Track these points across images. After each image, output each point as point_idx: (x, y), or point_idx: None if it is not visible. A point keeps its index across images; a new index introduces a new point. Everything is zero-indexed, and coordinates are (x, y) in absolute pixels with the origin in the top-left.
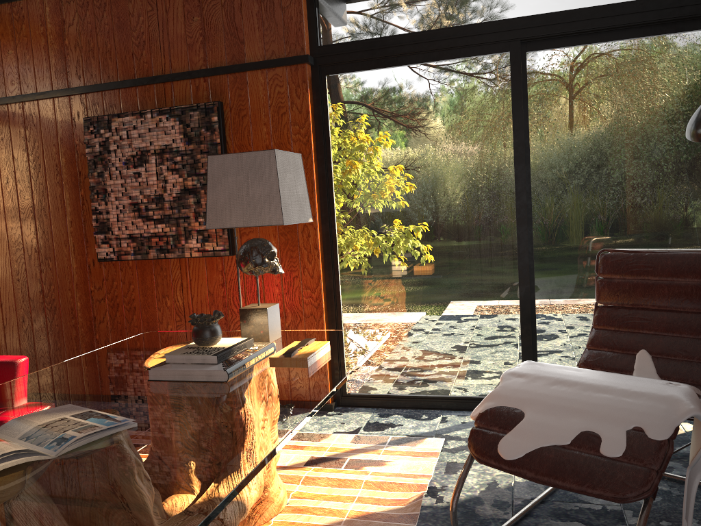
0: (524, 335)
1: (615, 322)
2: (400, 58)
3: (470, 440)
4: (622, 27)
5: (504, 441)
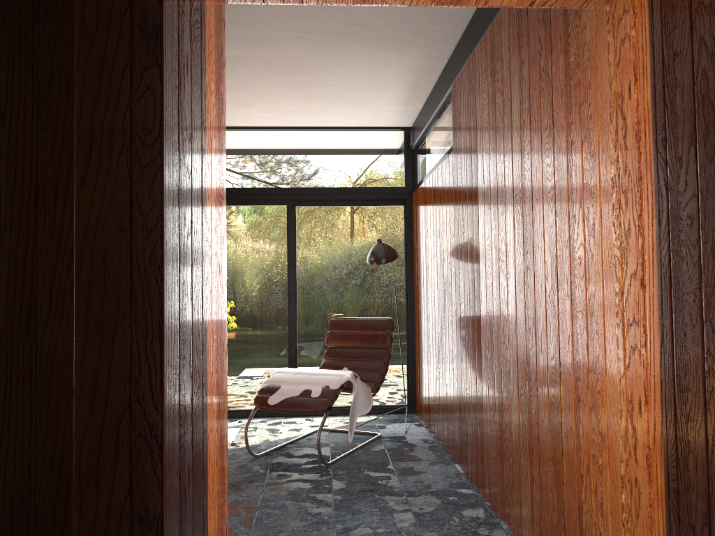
0: None
1: (334, 355)
2: None
3: (255, 399)
4: (345, 199)
5: (271, 397)
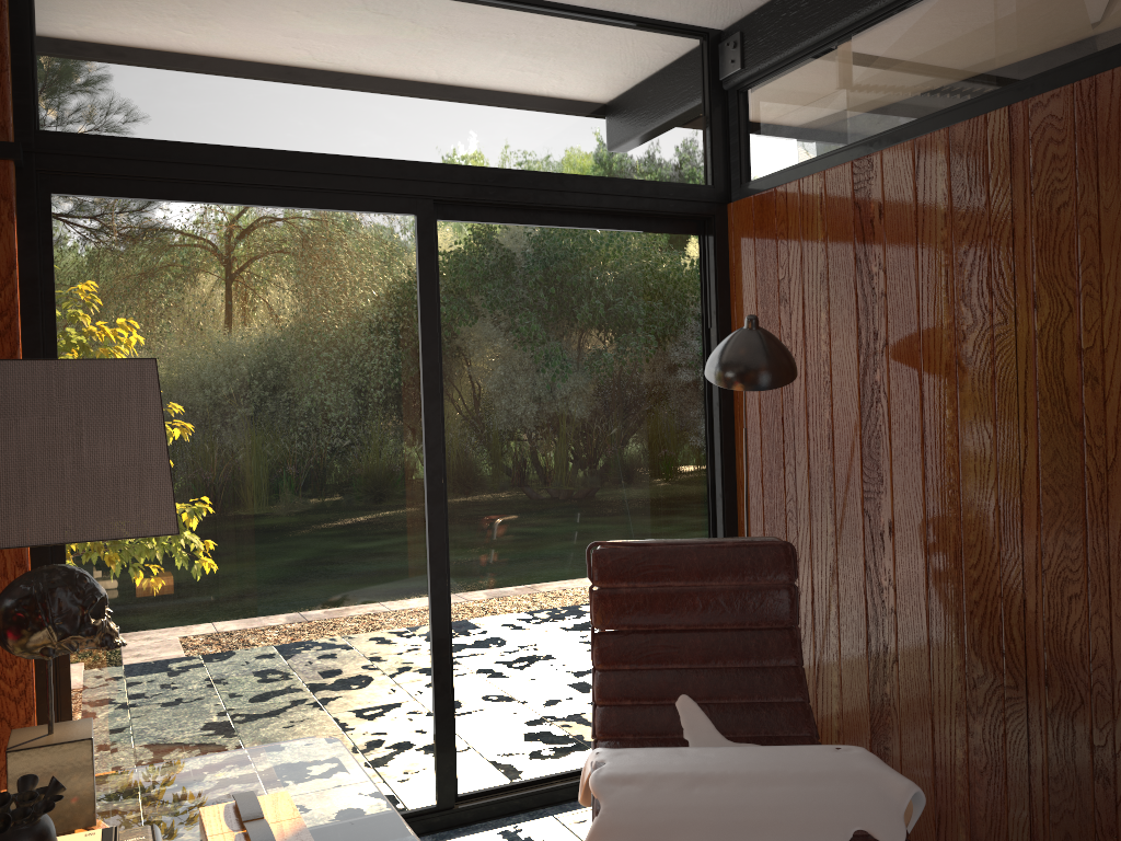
0: (440, 694)
1: (631, 657)
2: (221, 189)
3: None
4: (569, 209)
5: None
